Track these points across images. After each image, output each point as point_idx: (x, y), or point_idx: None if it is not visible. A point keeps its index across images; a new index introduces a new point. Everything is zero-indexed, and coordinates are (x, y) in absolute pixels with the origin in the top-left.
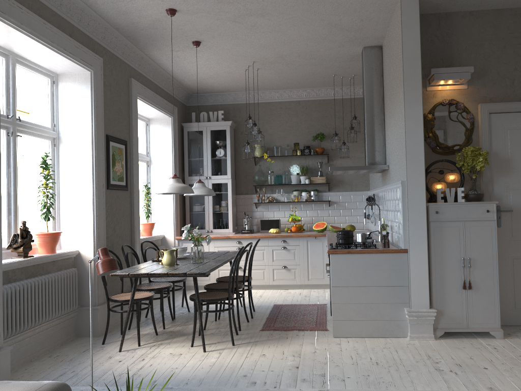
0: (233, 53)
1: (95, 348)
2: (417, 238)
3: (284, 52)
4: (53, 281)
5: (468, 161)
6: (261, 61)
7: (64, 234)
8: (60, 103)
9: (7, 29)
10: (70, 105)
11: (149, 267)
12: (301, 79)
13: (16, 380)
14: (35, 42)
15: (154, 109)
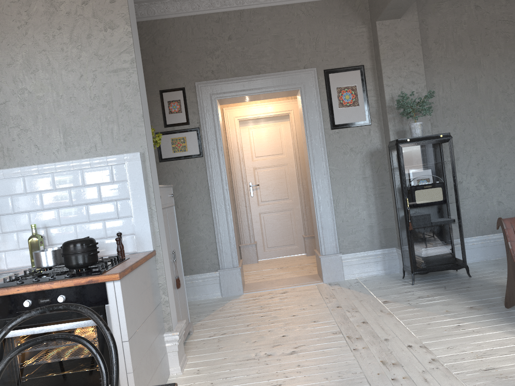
0: None
1: None
2: (162, 232)
3: None
4: None
5: None
6: None
7: None
8: None
9: None
10: None
11: None
12: None
13: None
14: None
15: None
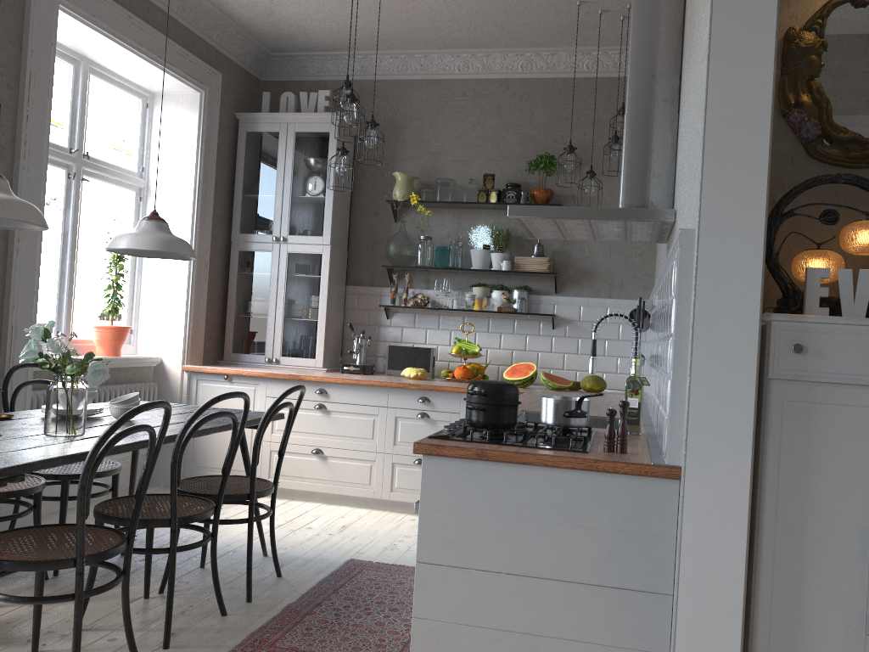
0: None
1: None
2: (717, 434)
3: None
4: None
5: None
6: None
7: None
8: None
9: None
10: None
11: None
12: (504, 15)
13: None
14: None
15: (137, 57)
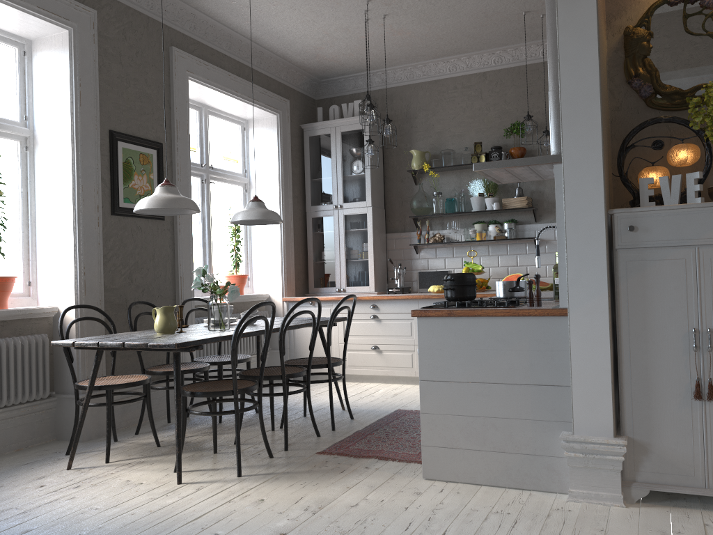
0: None
1: (48, 460)
2: (586, 285)
3: None
4: None
5: (712, 111)
6: None
7: (41, 283)
8: (35, 84)
9: None
10: (46, 86)
11: (134, 334)
12: (473, 30)
13: None
14: None
15: (235, 99)
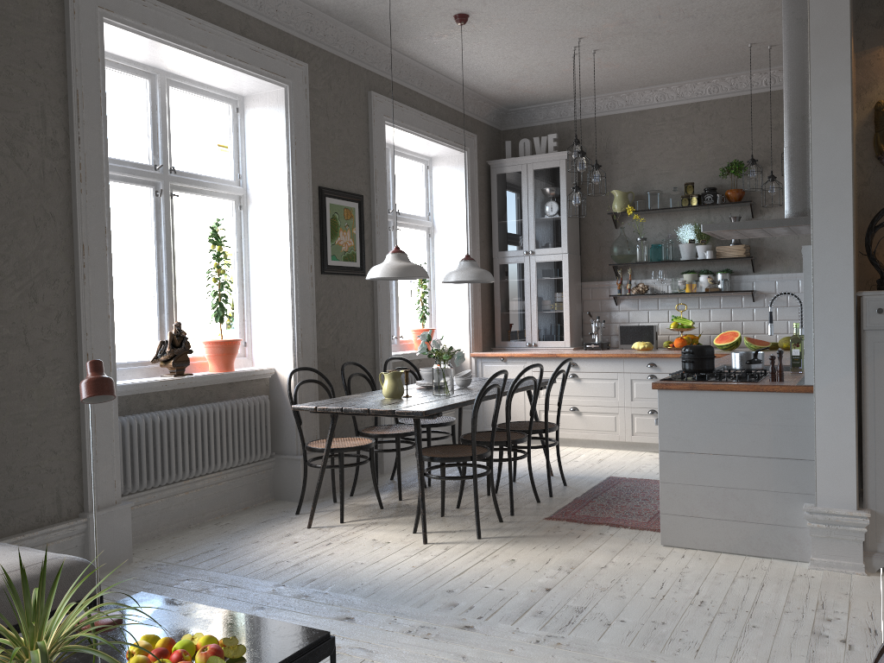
0: (535, 26)
1: (282, 519)
2: (832, 364)
3: (625, 12)
4: (223, 413)
5: None
6: (593, 35)
7: (256, 344)
8: (248, 141)
9: (126, 35)
10: (260, 144)
11: (362, 398)
12: (690, 61)
13: (150, 551)
14: (175, 49)
15: (426, 140)
